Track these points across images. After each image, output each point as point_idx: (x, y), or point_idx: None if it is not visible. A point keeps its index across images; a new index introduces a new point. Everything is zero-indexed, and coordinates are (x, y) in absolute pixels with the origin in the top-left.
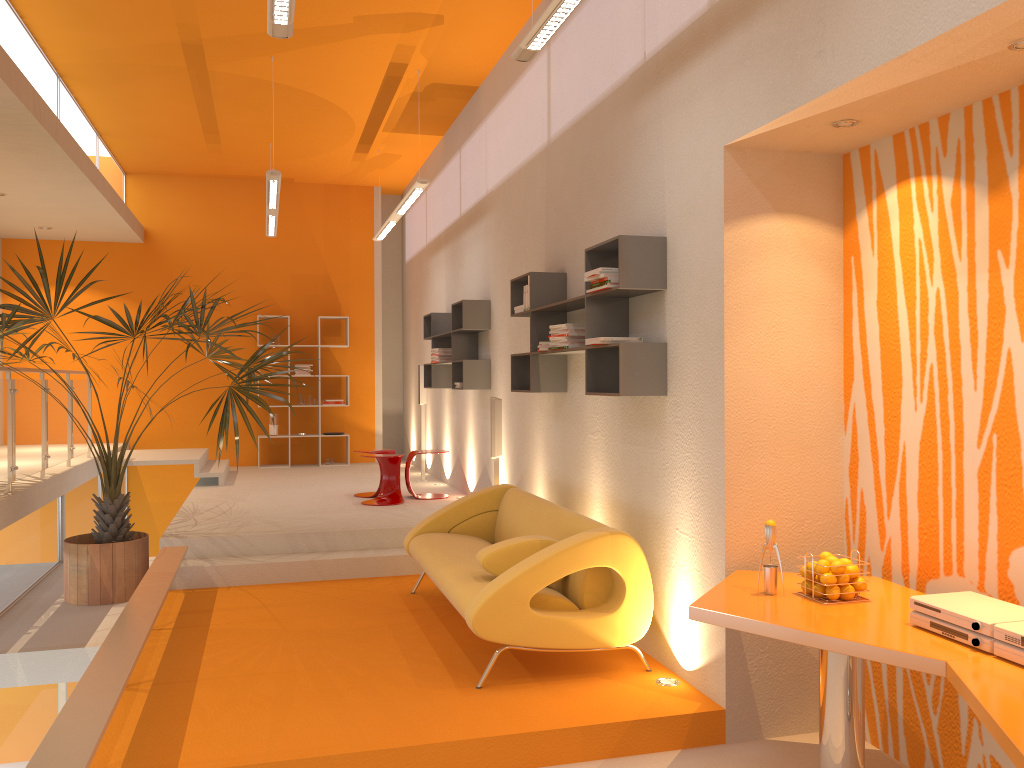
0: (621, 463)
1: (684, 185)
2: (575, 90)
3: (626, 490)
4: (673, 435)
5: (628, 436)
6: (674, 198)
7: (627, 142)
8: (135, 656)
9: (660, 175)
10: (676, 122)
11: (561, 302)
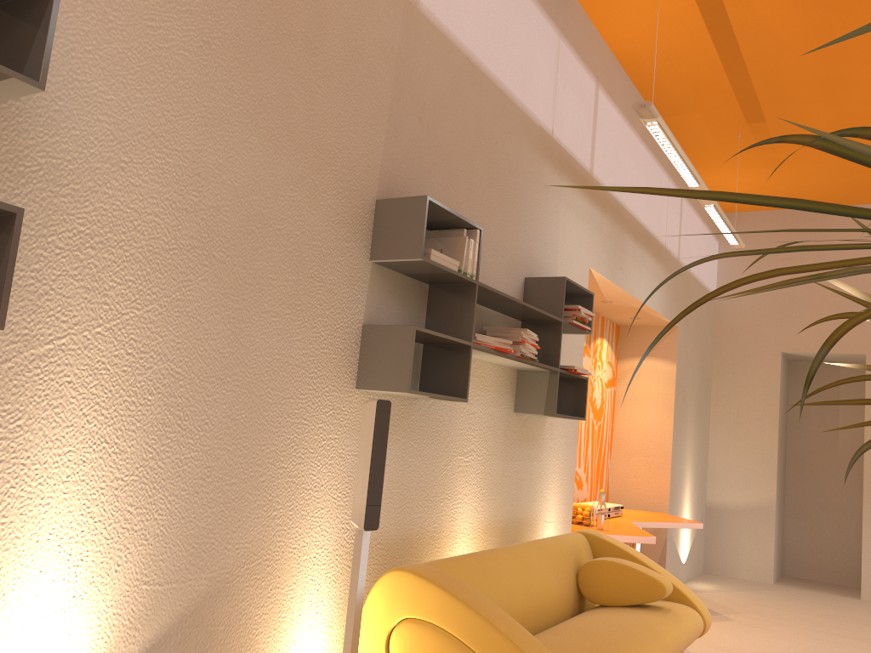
0: (500, 481)
1: (569, 268)
2: (475, 22)
3: (503, 507)
4: (548, 448)
5: (510, 453)
6: (563, 270)
7: (532, 179)
8: None
9: (555, 242)
10: (568, 217)
11: (534, 308)
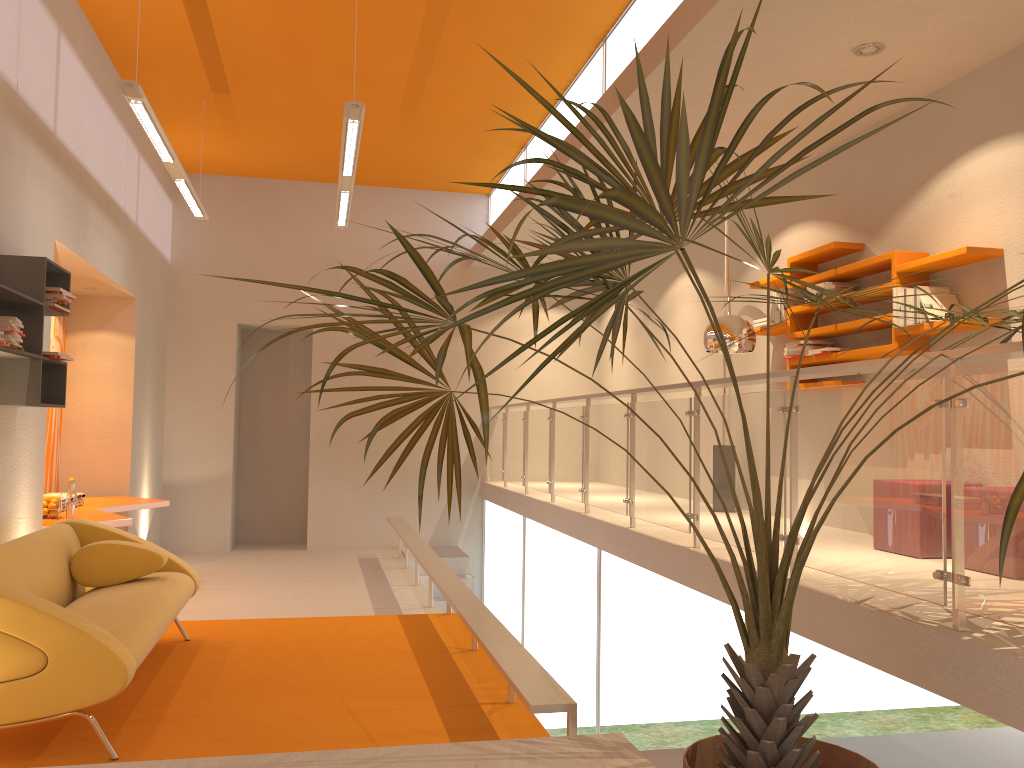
0: None
1: (36, 240)
2: None
3: None
4: (20, 440)
5: None
6: (30, 244)
7: None
8: (437, 581)
9: (22, 212)
10: (34, 184)
11: (20, 293)
